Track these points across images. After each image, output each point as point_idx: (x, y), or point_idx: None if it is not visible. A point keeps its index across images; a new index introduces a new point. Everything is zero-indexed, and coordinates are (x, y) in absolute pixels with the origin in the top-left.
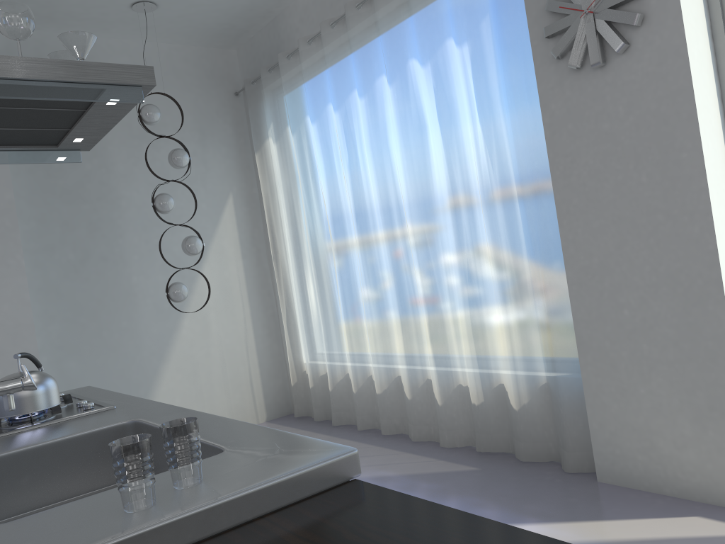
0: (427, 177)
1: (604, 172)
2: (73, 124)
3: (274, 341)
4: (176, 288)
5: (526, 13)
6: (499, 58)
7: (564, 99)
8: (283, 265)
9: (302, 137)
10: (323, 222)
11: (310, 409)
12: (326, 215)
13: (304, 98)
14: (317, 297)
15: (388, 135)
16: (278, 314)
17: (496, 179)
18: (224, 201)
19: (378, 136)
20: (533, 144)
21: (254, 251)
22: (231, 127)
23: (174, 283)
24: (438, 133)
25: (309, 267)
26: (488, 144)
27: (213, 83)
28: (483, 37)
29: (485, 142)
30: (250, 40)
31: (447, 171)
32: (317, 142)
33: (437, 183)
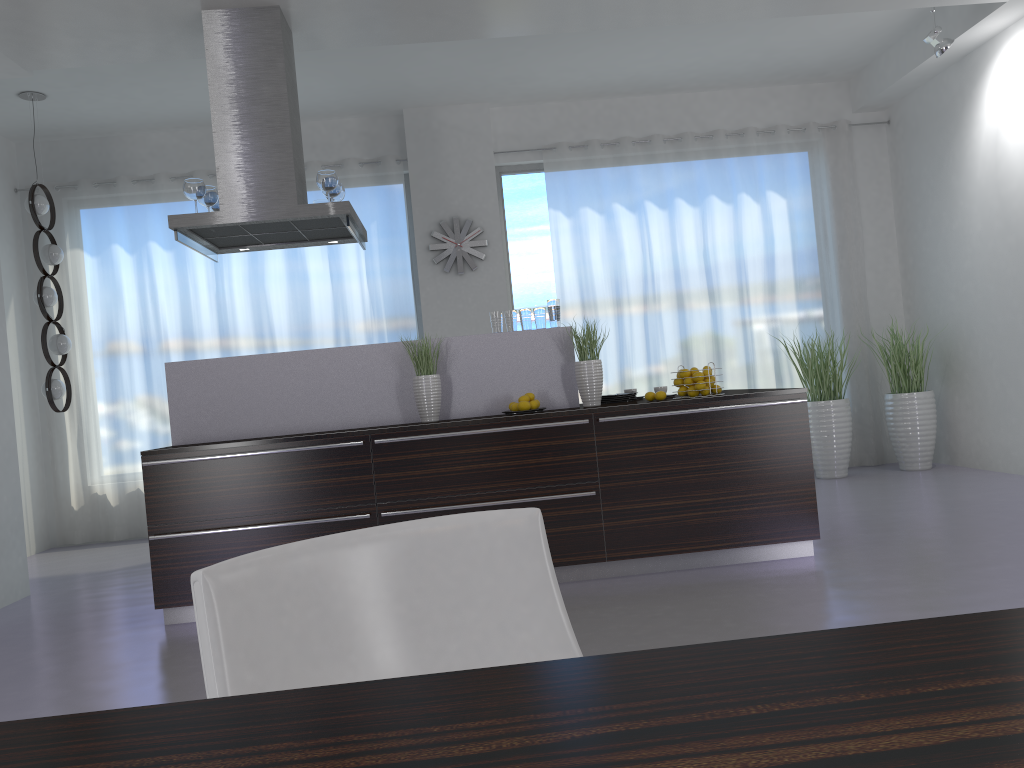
0: (308, 316)
1: (457, 330)
2: (276, 243)
3: (40, 466)
4: (61, 384)
5: (414, 232)
6: (384, 250)
7: (436, 286)
8: (78, 381)
9: (143, 259)
10: (161, 341)
11: (97, 533)
12: (168, 335)
13: (148, 224)
14: (146, 411)
15: (265, 279)
16: (49, 435)
17: (376, 325)
18: (8, 304)
19: (256, 277)
20: (408, 308)
21: (27, 364)
22: (13, 225)
23: (55, 379)
24: (329, 287)
25: (127, 384)
26: (372, 302)
27: (1, 174)
28: (372, 234)
29: (370, 300)
30: (51, 143)
31: (333, 314)
32: (172, 268)
33: (317, 322)
